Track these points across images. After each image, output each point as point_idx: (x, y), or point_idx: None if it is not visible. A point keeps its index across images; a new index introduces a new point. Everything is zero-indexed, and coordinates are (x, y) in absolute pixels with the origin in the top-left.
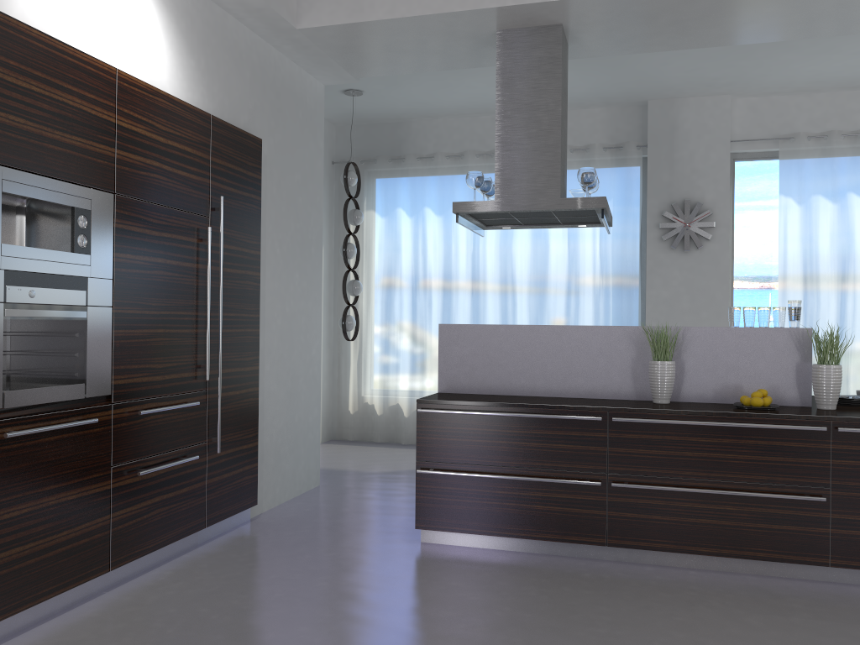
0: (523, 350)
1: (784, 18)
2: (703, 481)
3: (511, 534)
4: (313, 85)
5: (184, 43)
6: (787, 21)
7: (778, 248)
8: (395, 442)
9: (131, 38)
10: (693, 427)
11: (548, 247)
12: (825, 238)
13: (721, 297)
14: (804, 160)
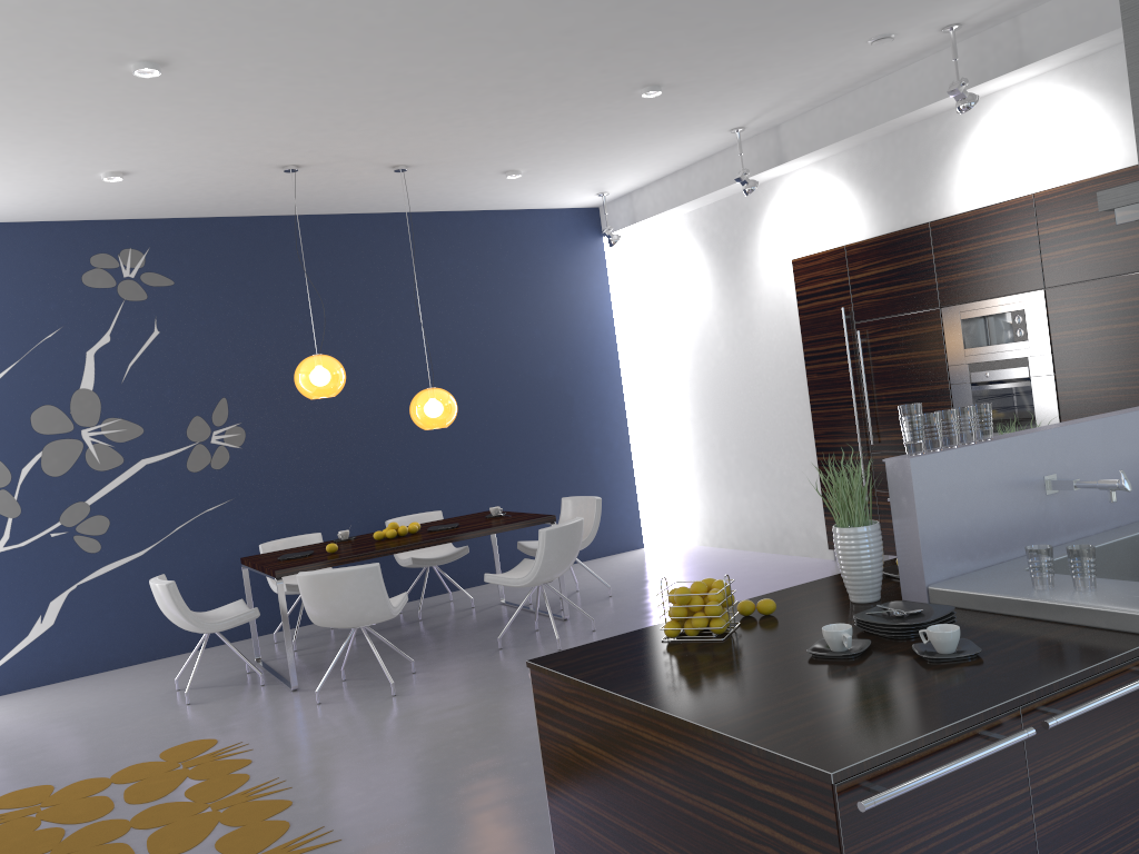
0: None
1: None
2: None
3: None
4: None
5: (1129, 104)
6: None
7: None
8: None
9: (1061, 150)
10: None
11: None
12: None
13: None
14: None
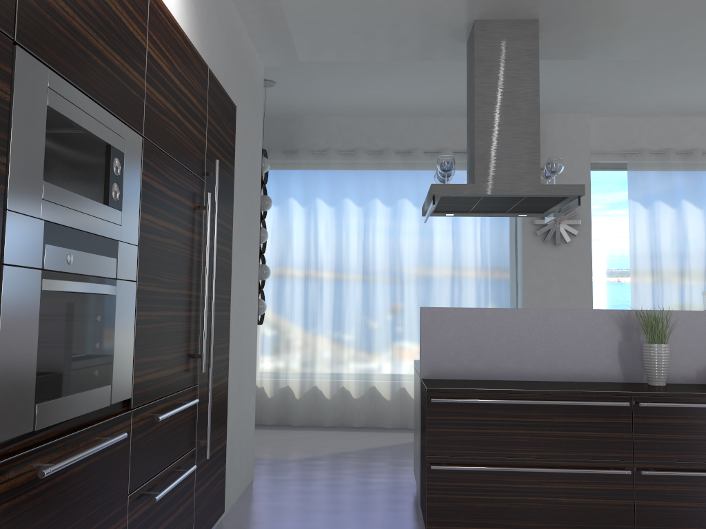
0: (510, 334)
1: None
2: None
3: None
4: (258, 64)
5: None
6: None
7: (629, 244)
8: (284, 423)
9: None
10: None
11: (433, 238)
12: (667, 237)
13: (586, 285)
14: (648, 171)
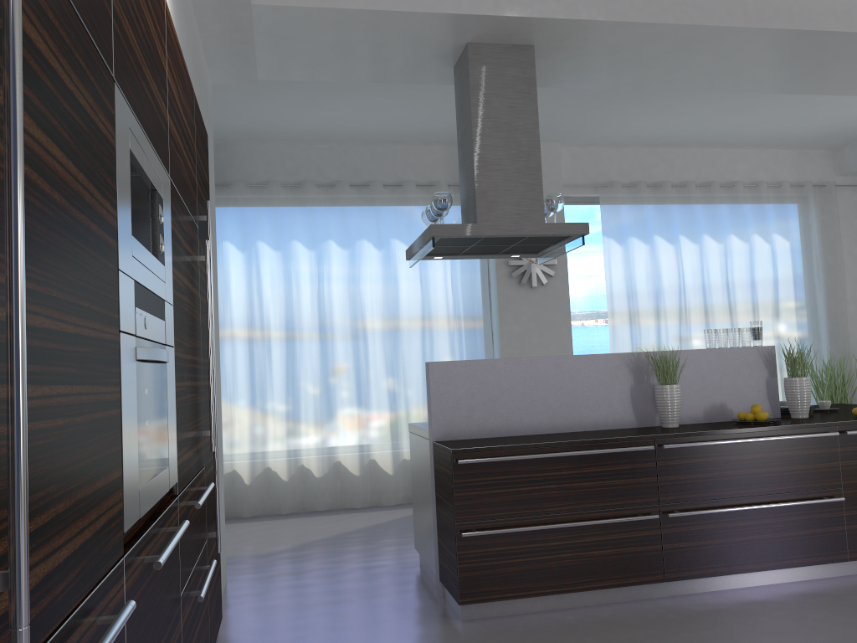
0: (524, 385)
1: (707, 68)
2: (744, 498)
3: (568, 589)
4: (209, 81)
5: None
6: (705, 72)
7: (606, 284)
8: (232, 516)
9: None
10: (730, 445)
11: (398, 285)
12: (642, 275)
13: (565, 331)
14: (621, 206)
